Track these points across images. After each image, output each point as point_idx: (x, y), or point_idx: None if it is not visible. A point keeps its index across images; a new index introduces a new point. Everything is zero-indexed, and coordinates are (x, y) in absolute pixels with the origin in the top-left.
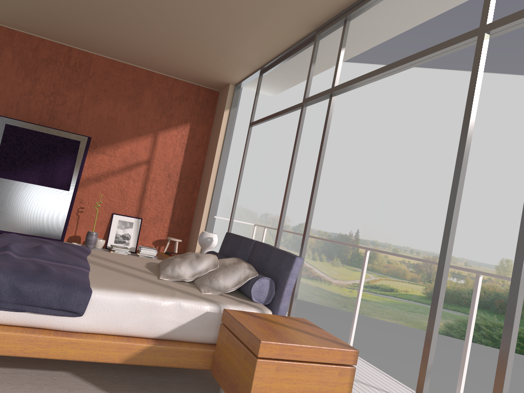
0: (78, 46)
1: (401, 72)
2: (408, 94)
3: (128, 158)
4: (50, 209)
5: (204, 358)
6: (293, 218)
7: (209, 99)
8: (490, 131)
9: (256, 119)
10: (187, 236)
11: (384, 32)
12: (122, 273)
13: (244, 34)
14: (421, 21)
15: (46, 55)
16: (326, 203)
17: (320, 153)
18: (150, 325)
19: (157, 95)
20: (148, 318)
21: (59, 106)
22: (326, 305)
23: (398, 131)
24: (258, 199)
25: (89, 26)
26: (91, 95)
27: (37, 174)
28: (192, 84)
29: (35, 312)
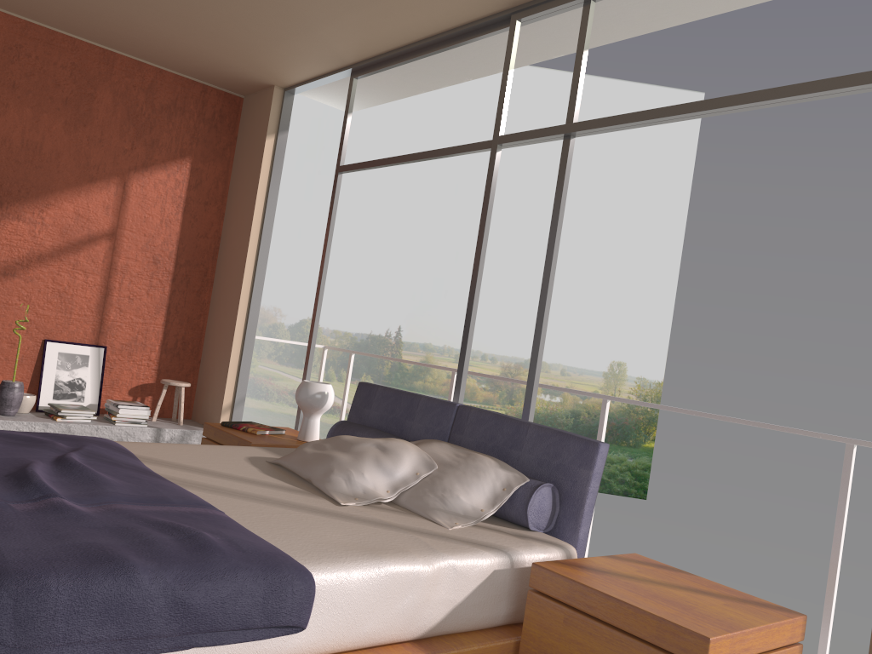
0: None
1: None
2: (474, 103)
3: (71, 228)
4: None
5: None
6: (289, 312)
7: (225, 111)
8: (595, 168)
9: None
10: (194, 373)
11: (632, 25)
12: (272, 504)
13: (361, 2)
14: (707, 15)
15: None
16: (345, 285)
17: (551, 240)
18: (410, 618)
19: (125, 101)
20: (407, 605)
21: None
22: None
23: (460, 164)
24: None
25: None
26: None
27: None
28: (191, 81)
29: (218, 645)
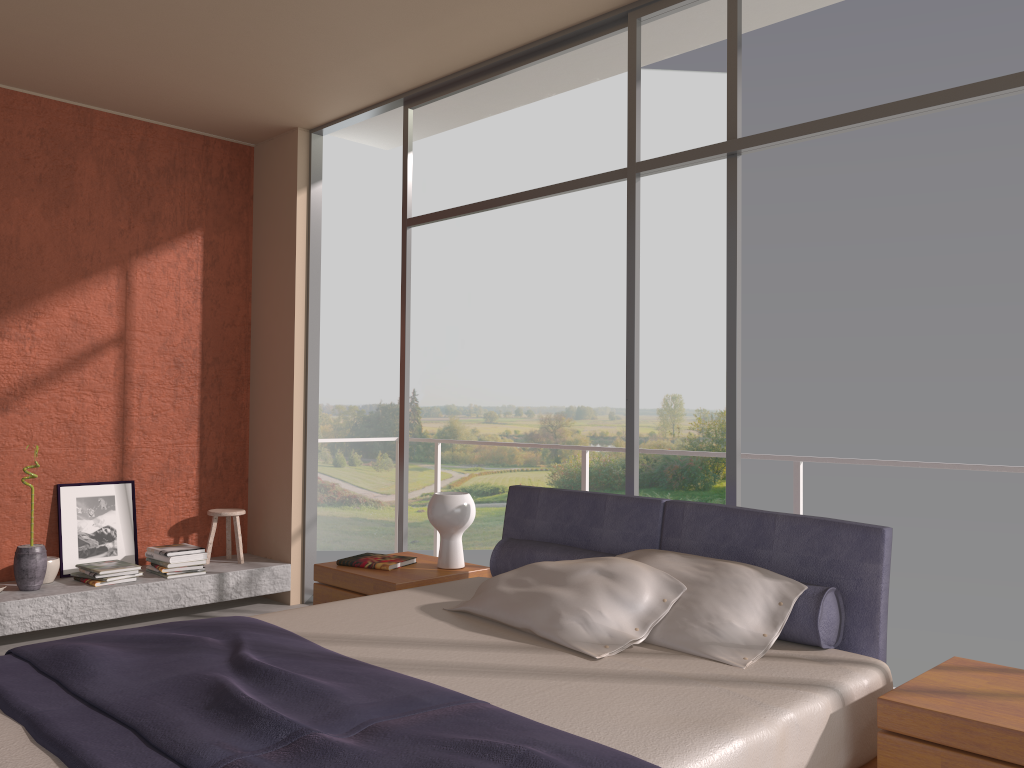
0: None
1: None
2: None
3: (70, 339)
4: None
5: None
6: None
7: (235, 166)
8: None
9: None
10: (243, 496)
11: (772, 11)
12: (523, 676)
13: (436, 15)
14: None
15: None
16: (342, 349)
17: (731, 283)
18: None
19: (113, 169)
20: None
21: None
22: (378, 548)
23: (459, 189)
24: None
25: None
26: None
27: None
28: (189, 134)
29: None
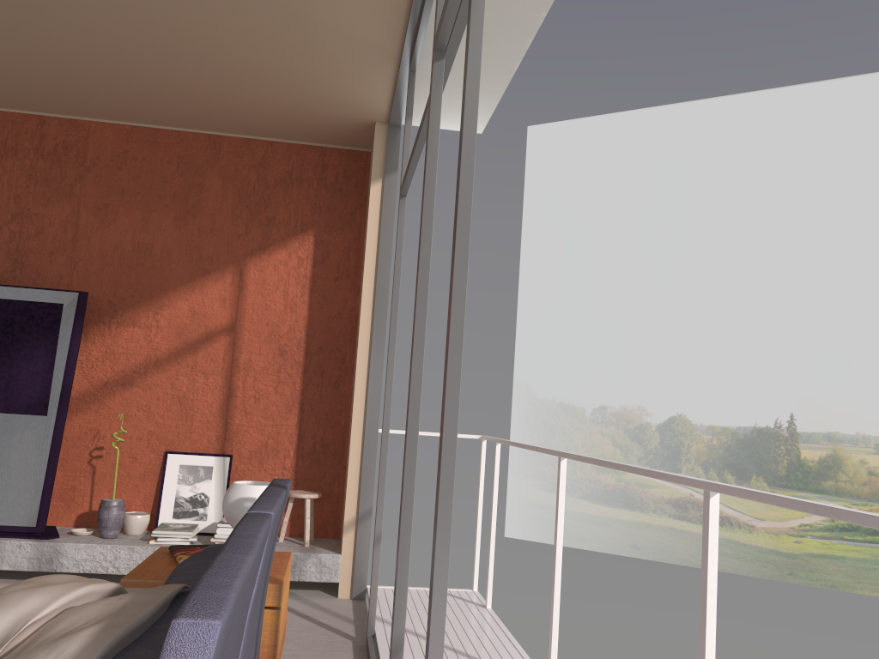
0: (54, 110)
1: (827, 92)
2: (849, 130)
3: (187, 327)
4: (8, 461)
5: None
6: (655, 409)
7: (350, 171)
8: None
9: (556, 237)
10: (340, 482)
11: None
12: None
13: None
14: None
15: None
16: (716, 371)
17: (458, 170)
18: None
19: (235, 183)
20: None
21: (31, 239)
22: (751, 574)
23: (842, 206)
24: (583, 382)
25: (17, 45)
26: (94, 207)
27: None
28: (307, 147)
29: None
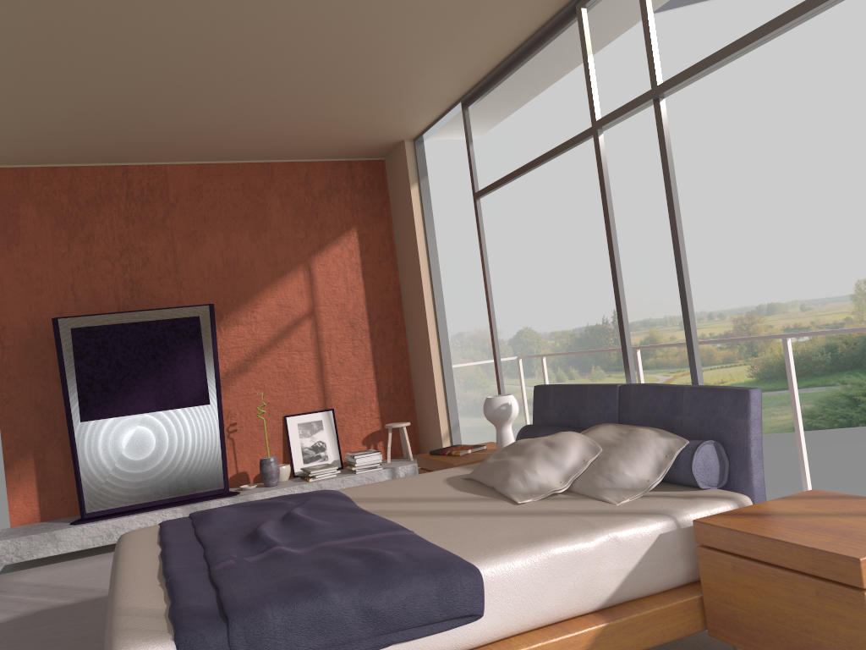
0: (138, 160)
1: None
2: (624, 68)
3: (279, 318)
4: (190, 444)
5: (688, 615)
6: (505, 327)
7: (372, 177)
8: (774, 86)
9: None
10: (412, 412)
11: None
12: (456, 516)
13: (441, 47)
14: None
15: (91, 192)
16: (549, 286)
17: (670, 204)
18: (584, 591)
19: (290, 199)
20: (577, 581)
21: (140, 269)
22: None
23: (628, 133)
24: None
25: (160, 120)
26: (185, 235)
27: (149, 394)
28: (337, 162)
29: (410, 640)
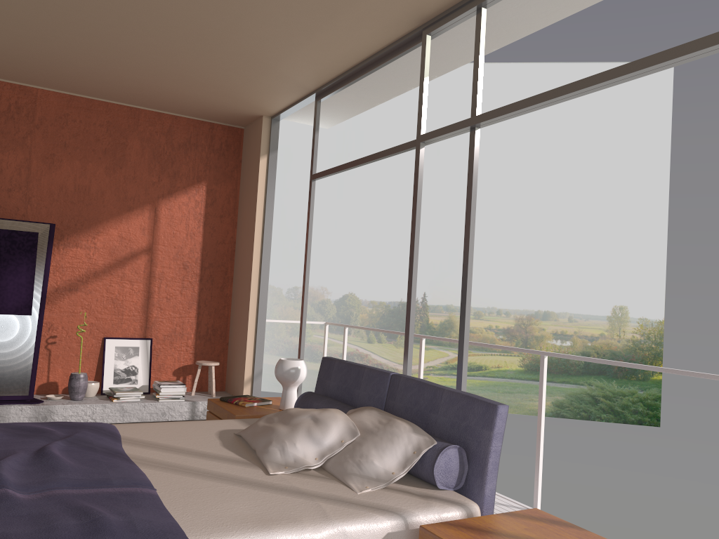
0: (10, 78)
1: (456, 72)
2: (469, 100)
3: (117, 249)
4: (4, 349)
5: None
6: (334, 289)
7: (230, 141)
8: (580, 141)
9: None
10: (224, 353)
11: (530, 22)
12: (206, 478)
13: (301, 40)
14: (593, 2)
15: None
16: (376, 263)
17: (467, 221)
18: None
19: (150, 145)
20: None
21: None
22: None
23: (462, 153)
24: (281, 269)
25: (32, 46)
26: (43, 156)
27: None
28: (201, 122)
29: None
